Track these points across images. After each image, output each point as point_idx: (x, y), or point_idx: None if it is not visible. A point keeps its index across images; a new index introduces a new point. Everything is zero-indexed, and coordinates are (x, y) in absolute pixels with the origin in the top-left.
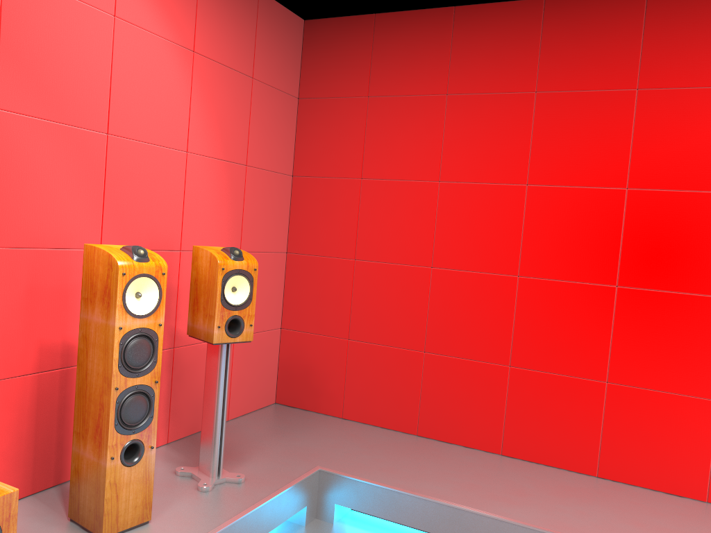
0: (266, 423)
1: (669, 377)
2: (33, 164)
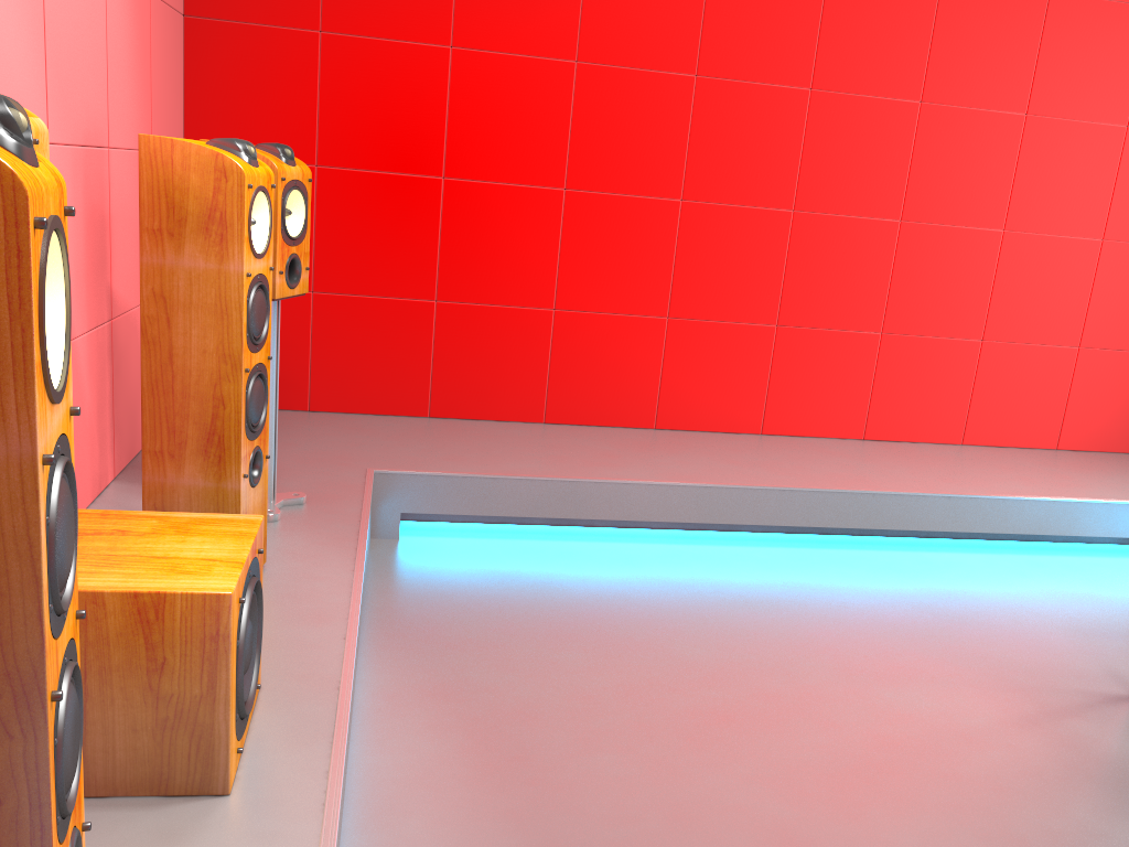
0: None
1: (732, 304)
2: None
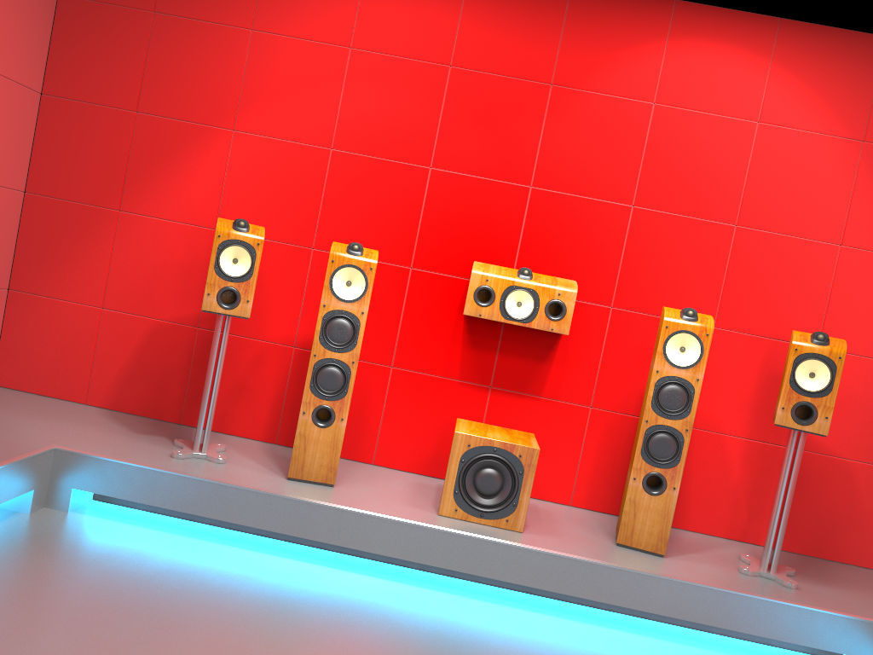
0: None
1: None
2: (658, 248)
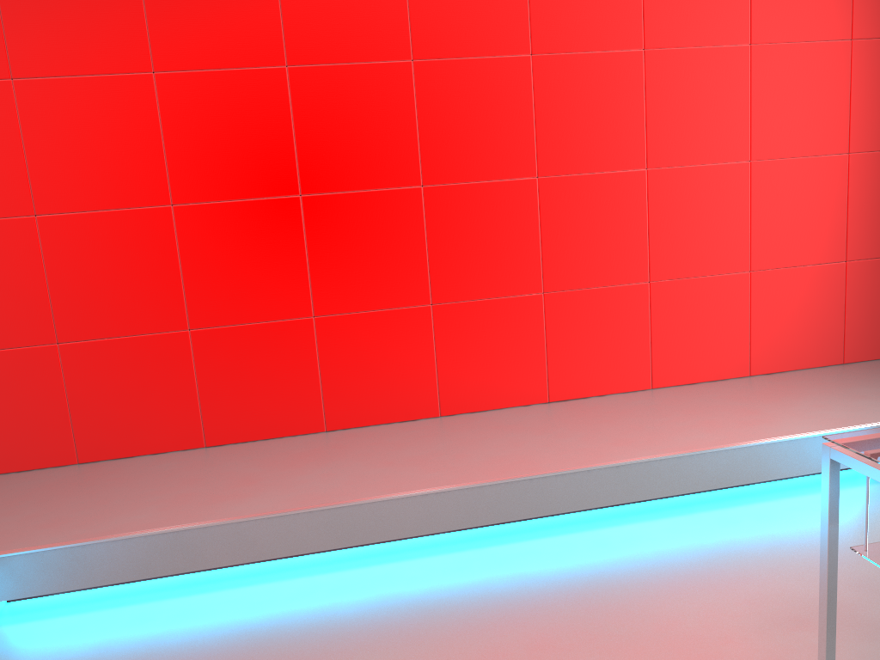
0: None
1: (379, 291)
2: None
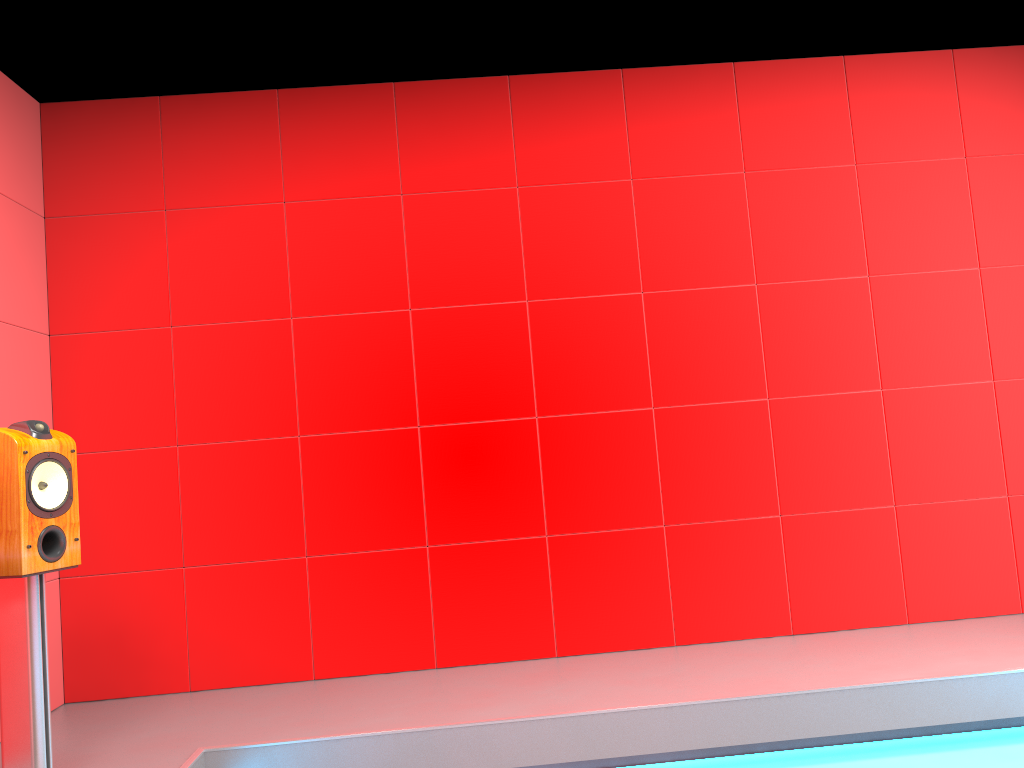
0: (72, 728)
1: (612, 511)
2: None
